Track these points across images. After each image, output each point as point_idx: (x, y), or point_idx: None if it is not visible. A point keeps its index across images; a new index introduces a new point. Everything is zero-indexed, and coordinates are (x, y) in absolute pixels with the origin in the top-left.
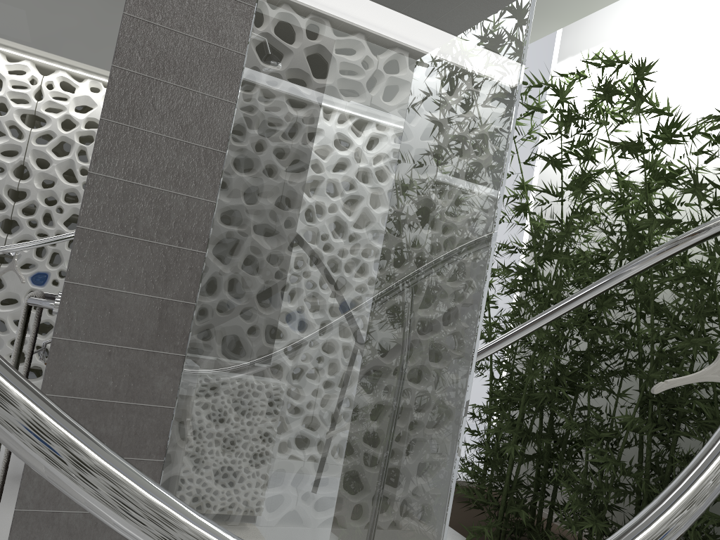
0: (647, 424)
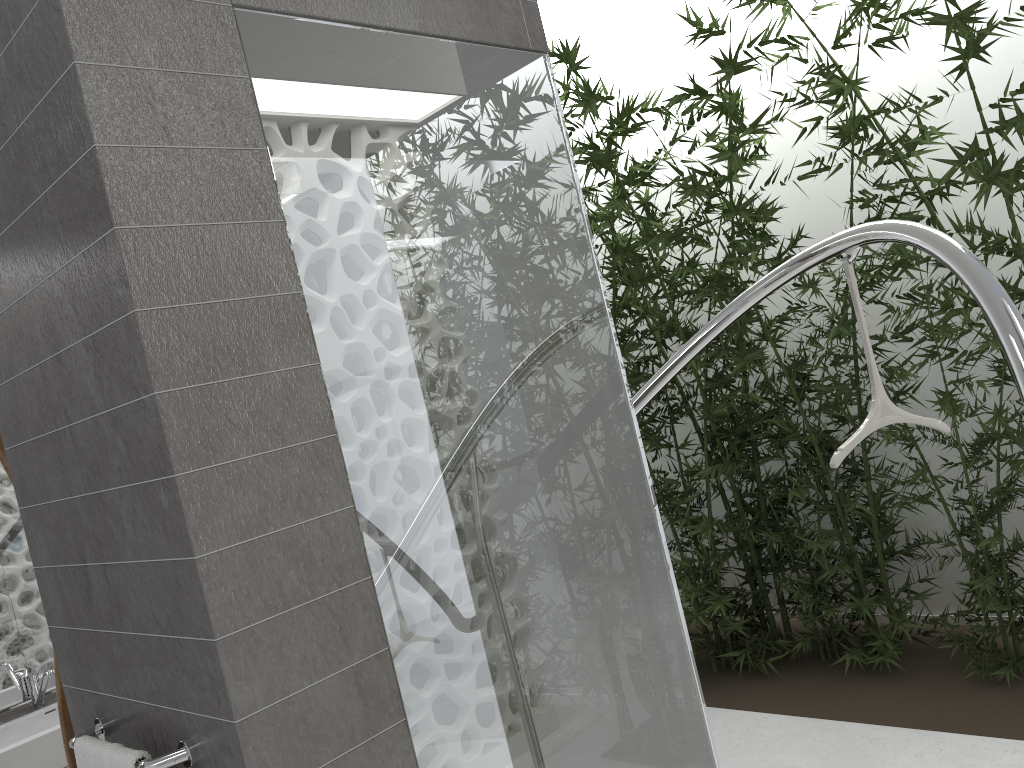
0: (728, 466)
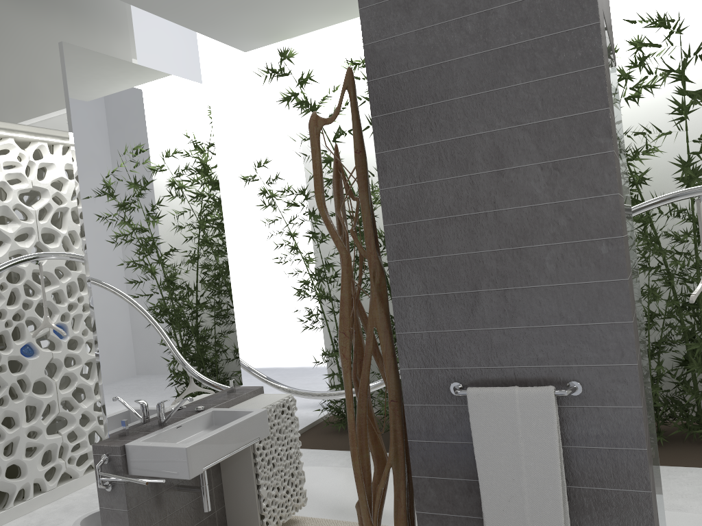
0: None
